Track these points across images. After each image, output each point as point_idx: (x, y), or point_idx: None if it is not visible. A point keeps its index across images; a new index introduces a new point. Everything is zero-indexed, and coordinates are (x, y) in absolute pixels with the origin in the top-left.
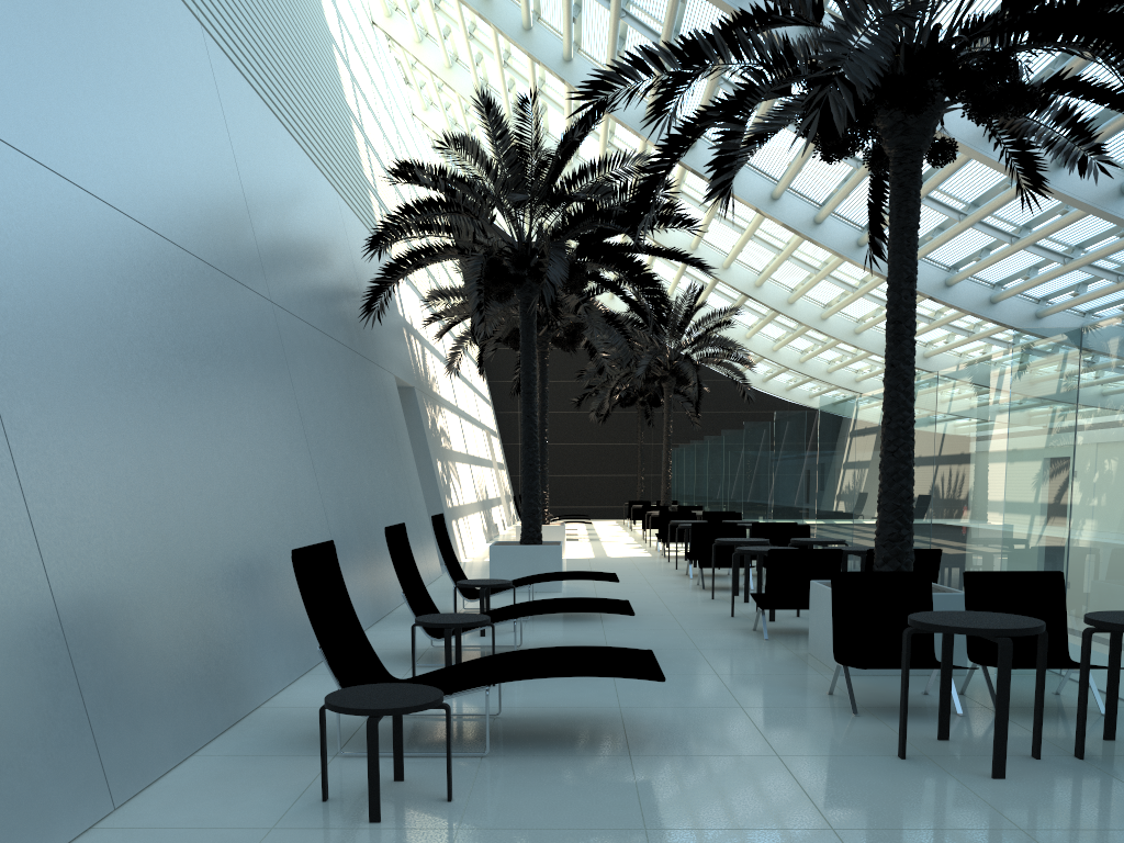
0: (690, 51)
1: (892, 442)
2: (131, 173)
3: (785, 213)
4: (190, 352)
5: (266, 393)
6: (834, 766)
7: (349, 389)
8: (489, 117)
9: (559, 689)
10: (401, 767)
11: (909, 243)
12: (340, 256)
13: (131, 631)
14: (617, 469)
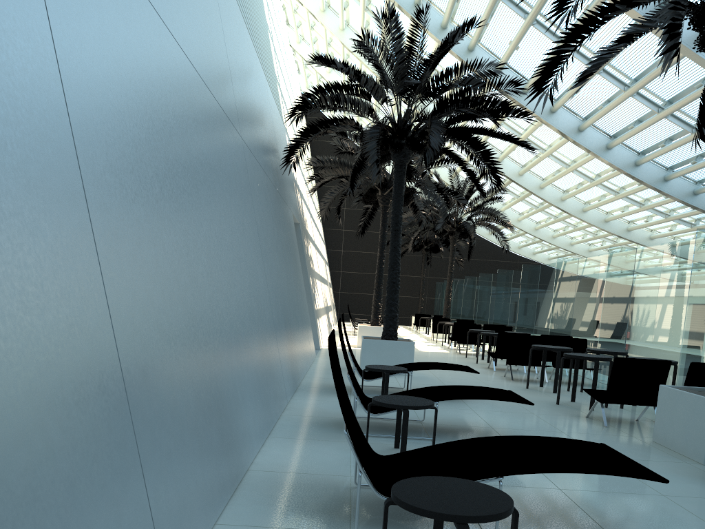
0: None
1: None
2: None
3: (559, 122)
4: (204, 159)
5: (241, 206)
6: None
7: (276, 216)
8: (391, 23)
9: None
10: None
11: None
12: (268, 120)
13: (176, 407)
14: (404, 292)
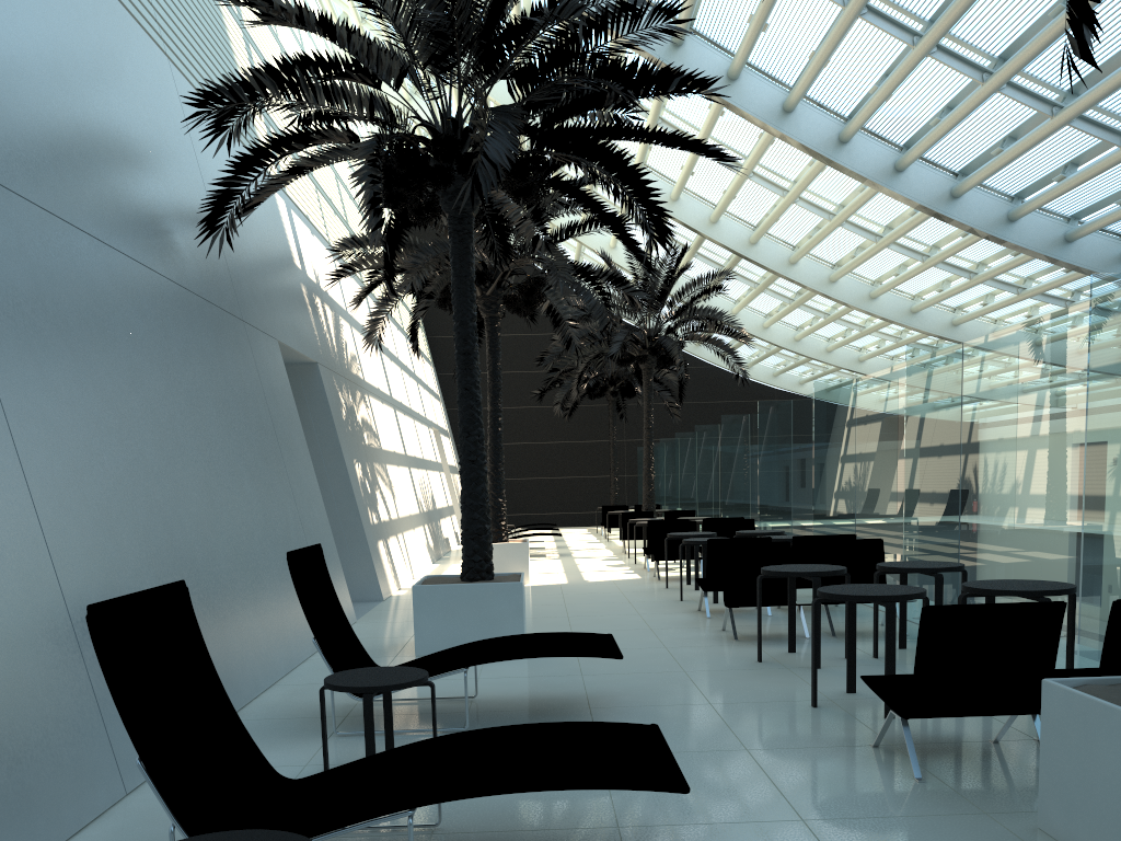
0: None
1: None
2: None
3: (801, 130)
4: None
5: None
6: None
7: (165, 343)
8: None
9: None
10: None
11: None
12: (168, 147)
13: None
14: (586, 469)
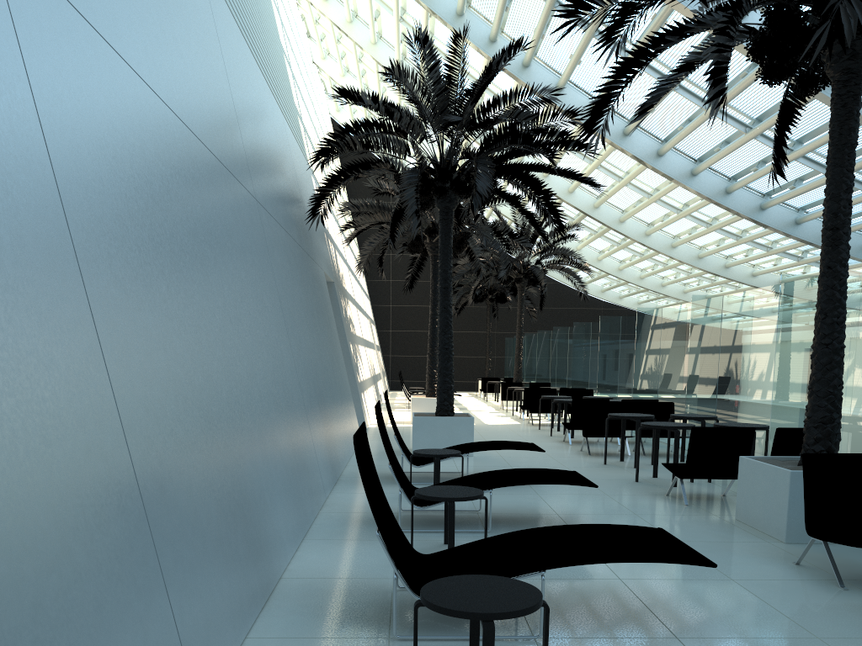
0: None
1: (827, 336)
2: (163, 63)
3: (634, 146)
4: (213, 239)
5: (260, 281)
6: None
7: (303, 281)
8: (424, 50)
9: None
10: None
11: (849, 158)
12: (289, 167)
13: (196, 518)
14: (468, 351)
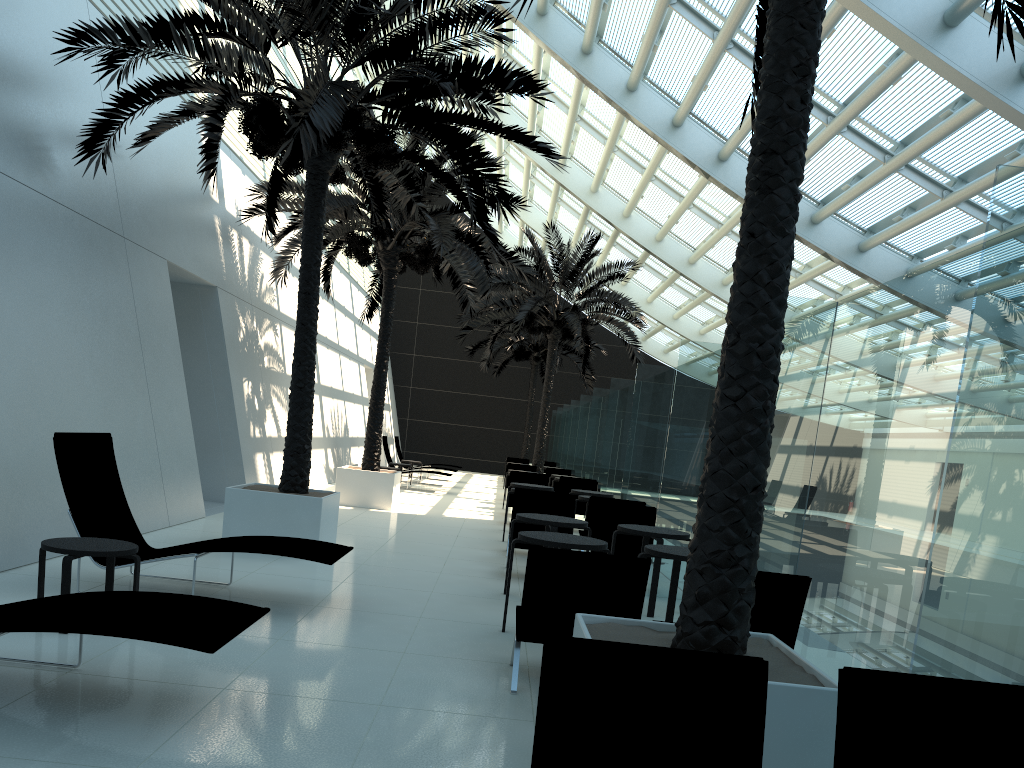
0: None
1: (737, 381)
2: None
3: (686, 144)
4: None
5: None
6: None
7: (12, 243)
8: None
9: None
10: None
11: None
12: (65, 76)
13: None
14: (508, 424)
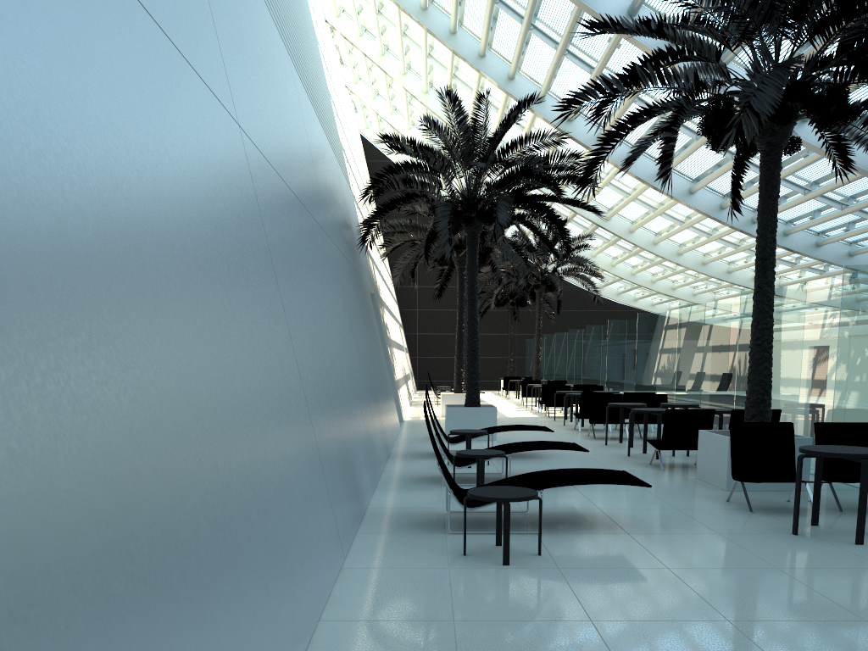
0: (632, 79)
1: (759, 338)
2: (288, 162)
3: (638, 169)
4: (318, 278)
5: (338, 302)
6: (756, 538)
7: (358, 297)
8: (454, 107)
9: (550, 498)
10: (500, 537)
11: (773, 207)
12: (342, 202)
13: (332, 454)
14: (490, 352)
